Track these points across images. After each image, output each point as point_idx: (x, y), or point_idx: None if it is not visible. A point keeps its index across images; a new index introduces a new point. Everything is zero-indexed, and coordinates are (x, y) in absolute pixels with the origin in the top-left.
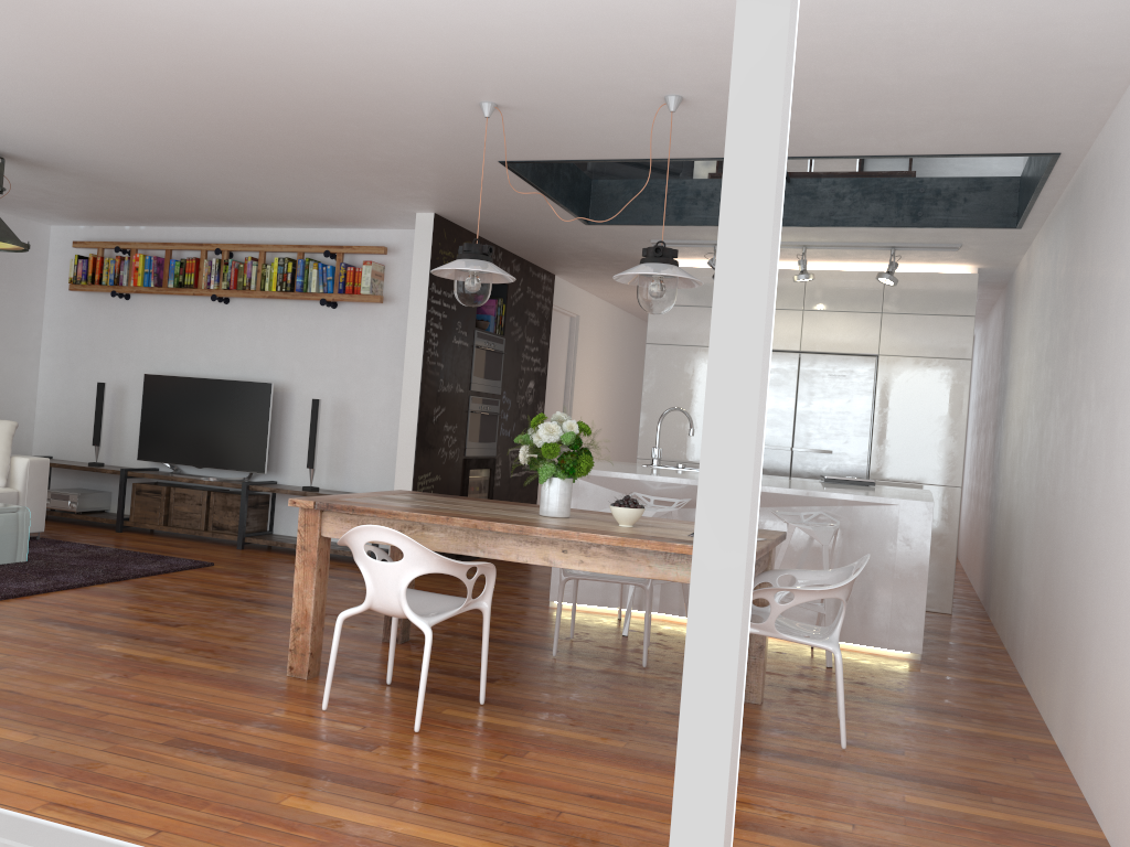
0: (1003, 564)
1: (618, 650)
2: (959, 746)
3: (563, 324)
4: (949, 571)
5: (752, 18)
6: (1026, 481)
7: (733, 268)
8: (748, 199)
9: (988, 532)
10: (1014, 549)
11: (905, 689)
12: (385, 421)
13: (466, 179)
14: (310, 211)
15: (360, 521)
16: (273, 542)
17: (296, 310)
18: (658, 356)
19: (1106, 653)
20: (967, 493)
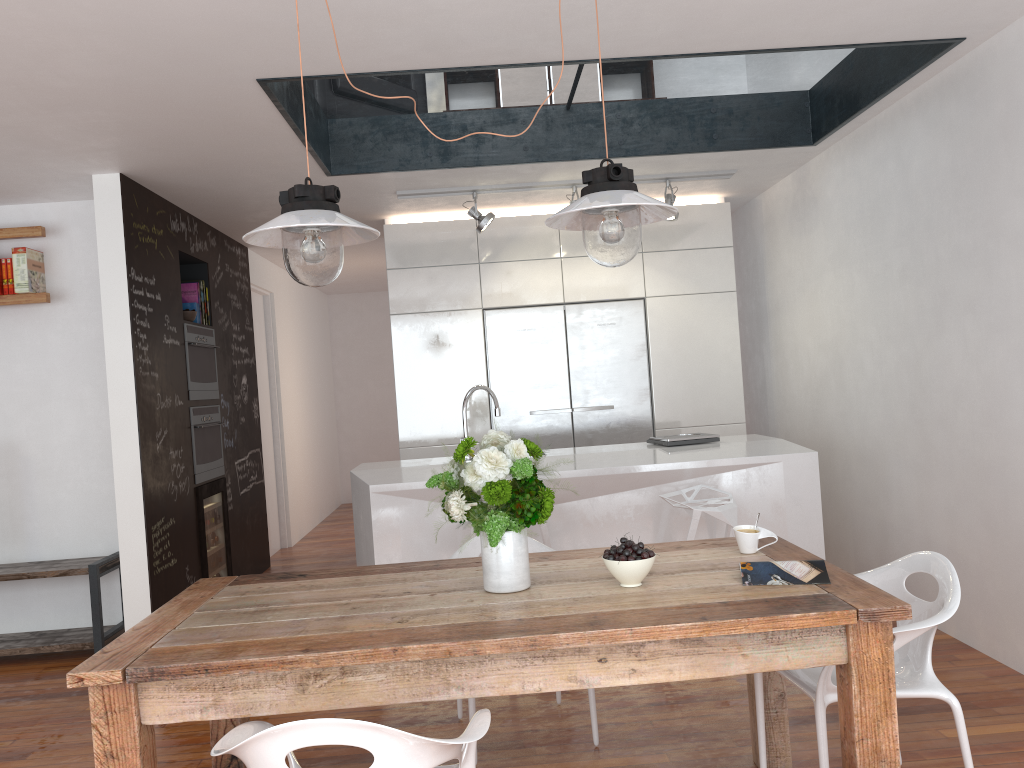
0: None
1: (532, 721)
2: None
3: (258, 305)
4: None
5: None
6: (874, 411)
7: None
8: None
9: None
10: (854, 482)
11: None
12: (78, 459)
13: (191, 113)
14: None
15: (217, 683)
16: None
17: None
18: (407, 328)
19: None
20: None
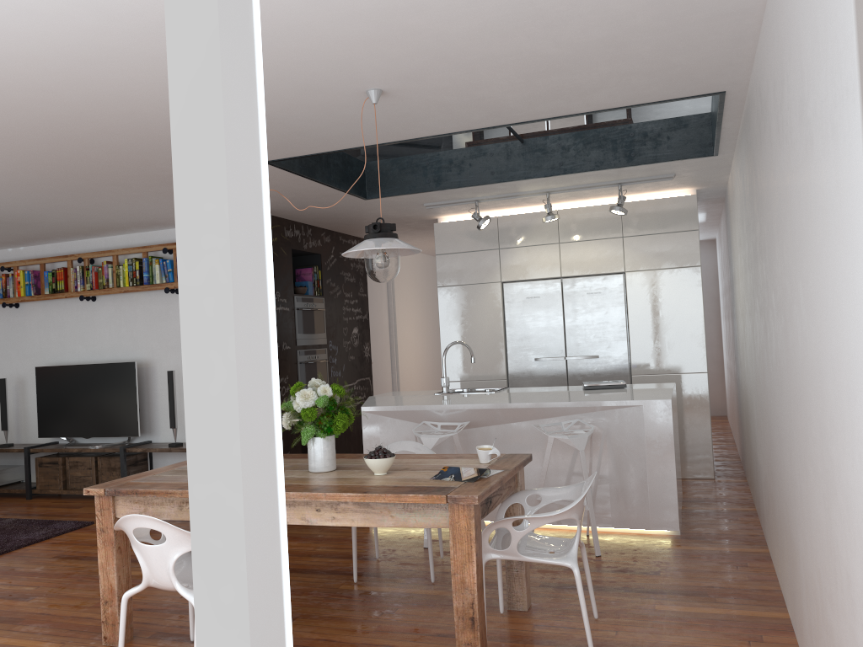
0: (747, 435)
1: (415, 565)
2: (700, 634)
3: None
4: (707, 443)
5: (181, 17)
6: (750, 368)
7: (197, 311)
8: (203, 227)
9: (738, 403)
10: (751, 425)
11: (661, 572)
12: None
13: None
14: (141, 218)
15: (146, 501)
16: None
17: (149, 299)
18: (448, 296)
19: (807, 552)
20: (726, 366)
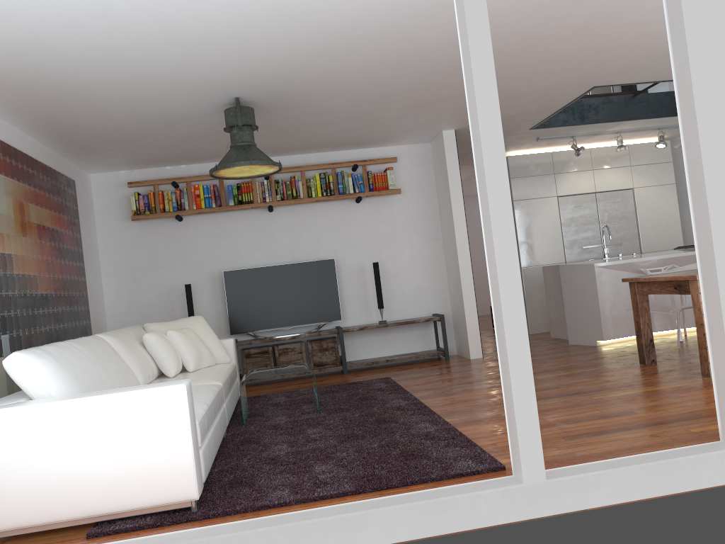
0: None
1: None
2: None
3: None
4: None
5: None
6: None
7: None
8: None
9: None
10: None
11: None
12: (411, 270)
13: (542, 101)
14: (368, 136)
15: None
16: (369, 363)
17: (329, 208)
18: (521, 207)
19: None
20: None
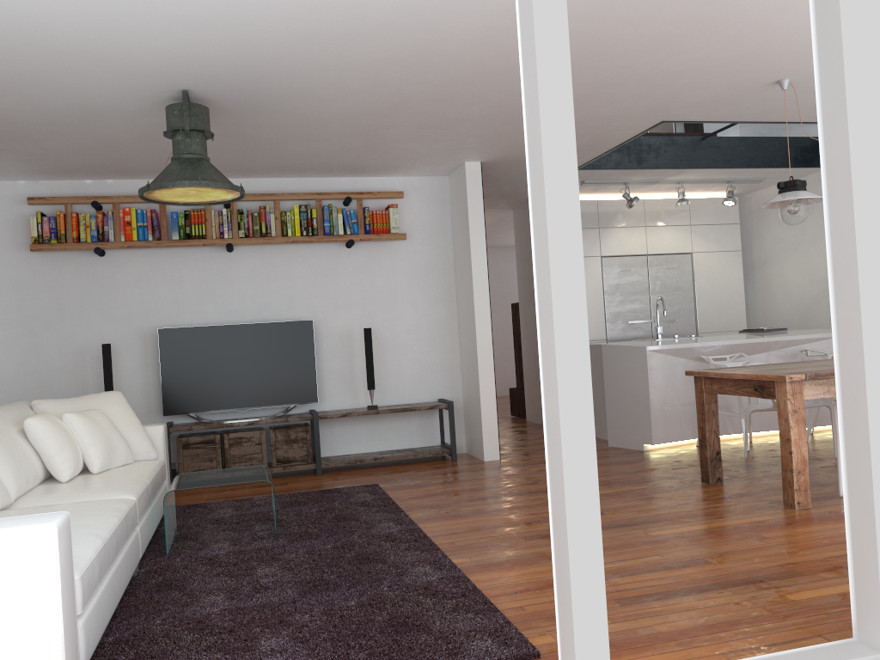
0: None
1: None
2: None
3: None
4: None
5: None
6: None
7: None
8: None
9: None
10: None
11: None
12: (414, 340)
13: (595, 134)
14: (368, 161)
15: (829, 382)
16: (351, 461)
17: (309, 252)
18: None
19: None
20: None
